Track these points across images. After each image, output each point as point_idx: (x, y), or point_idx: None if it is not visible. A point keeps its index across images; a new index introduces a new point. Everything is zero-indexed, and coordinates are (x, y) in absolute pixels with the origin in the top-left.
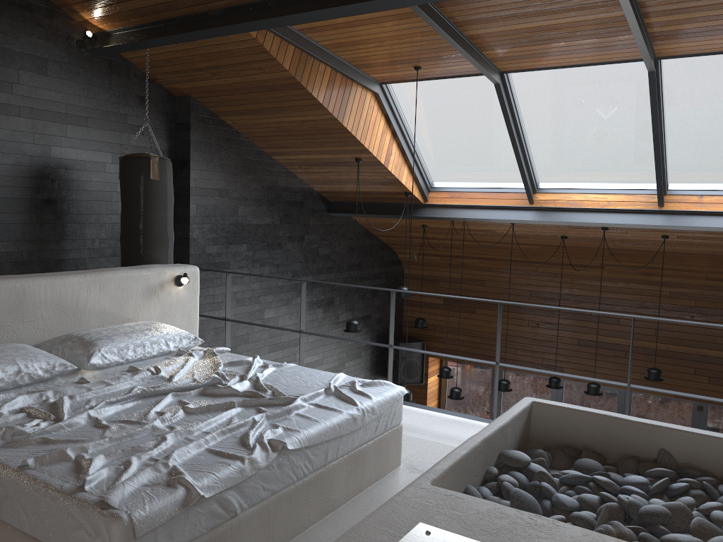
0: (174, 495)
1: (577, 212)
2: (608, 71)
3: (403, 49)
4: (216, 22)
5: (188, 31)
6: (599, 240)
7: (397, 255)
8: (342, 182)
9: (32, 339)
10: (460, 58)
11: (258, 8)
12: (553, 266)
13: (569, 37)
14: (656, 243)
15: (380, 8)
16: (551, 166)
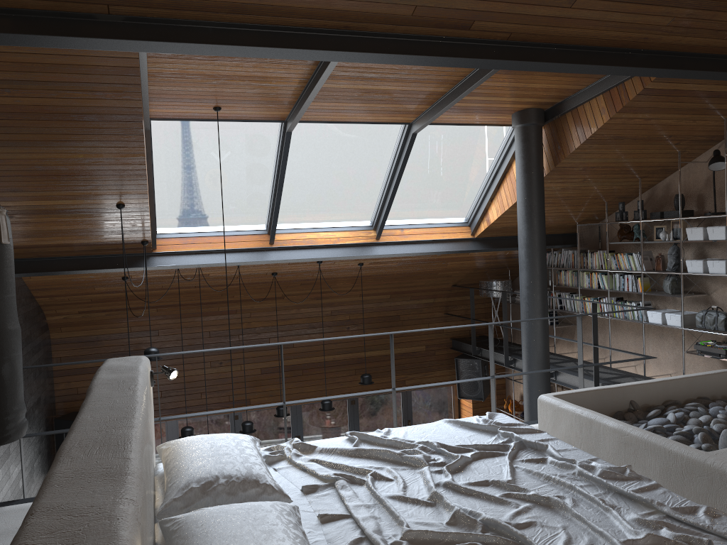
0: None
1: (314, 248)
2: (371, 129)
3: (233, 89)
4: (120, 32)
5: (64, 34)
6: (303, 273)
7: (46, 318)
8: (62, 233)
9: (152, 507)
10: (273, 105)
11: (191, 28)
12: (237, 303)
13: (384, 101)
14: (348, 270)
15: (360, 60)
16: (292, 209)
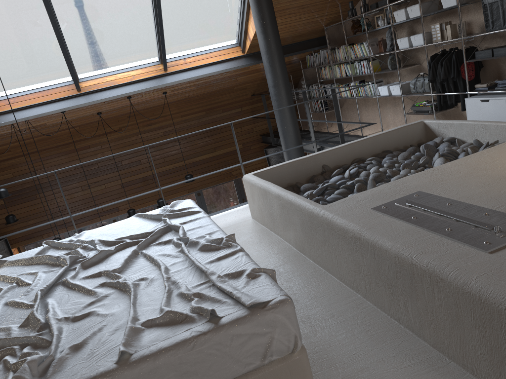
0: (270, 277)
1: (115, 88)
2: None
3: None
4: None
5: None
6: (123, 108)
7: None
8: None
9: None
10: None
11: None
12: (87, 140)
13: None
14: (158, 100)
15: None
16: (86, 59)
